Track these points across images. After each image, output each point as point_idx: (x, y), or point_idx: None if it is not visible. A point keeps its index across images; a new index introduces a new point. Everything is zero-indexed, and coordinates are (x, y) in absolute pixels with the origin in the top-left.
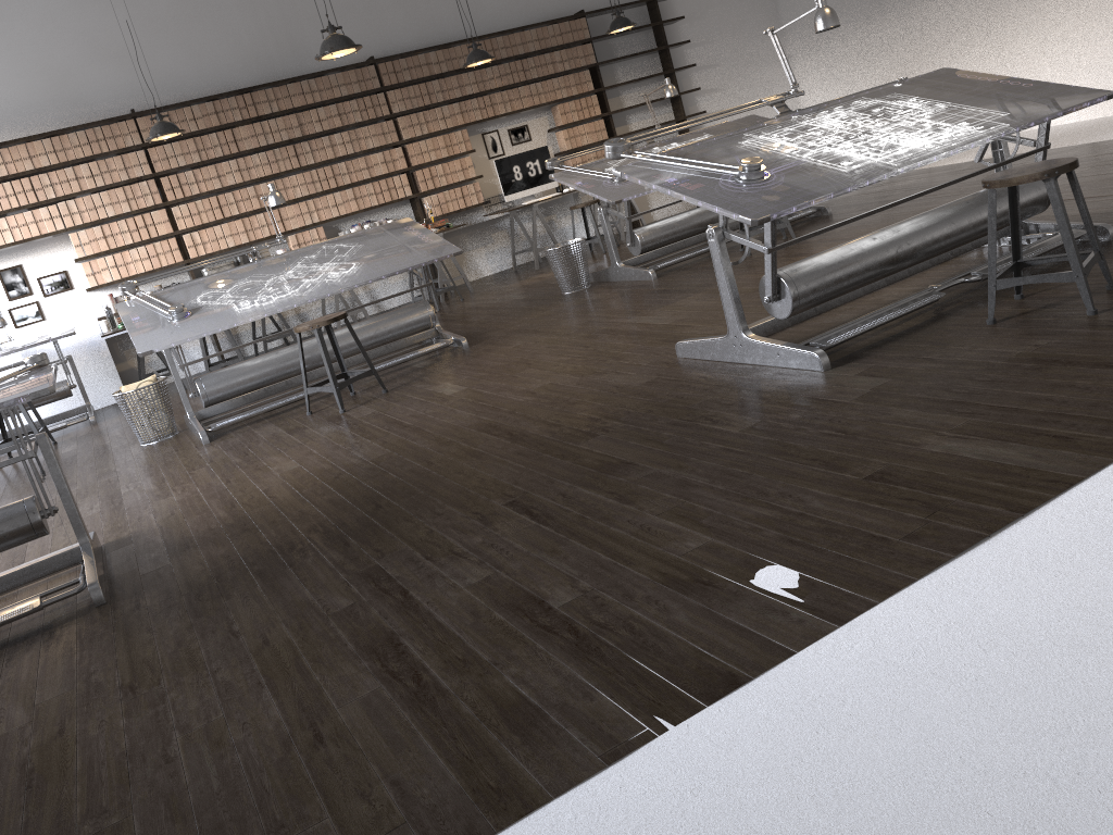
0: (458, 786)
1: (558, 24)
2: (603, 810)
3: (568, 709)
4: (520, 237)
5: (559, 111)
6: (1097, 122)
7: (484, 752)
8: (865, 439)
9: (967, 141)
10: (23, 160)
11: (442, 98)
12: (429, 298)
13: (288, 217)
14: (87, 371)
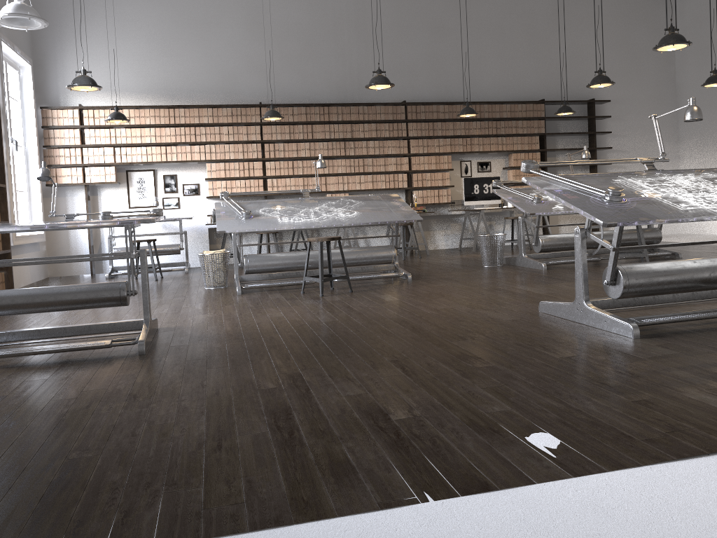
0: (284, 493)
1: (525, 104)
2: (364, 532)
3: (372, 473)
4: (468, 230)
5: (513, 157)
6: None
7: (309, 481)
8: (644, 380)
9: None
10: (194, 117)
11: (441, 133)
12: (395, 244)
13: (330, 183)
14: (193, 243)
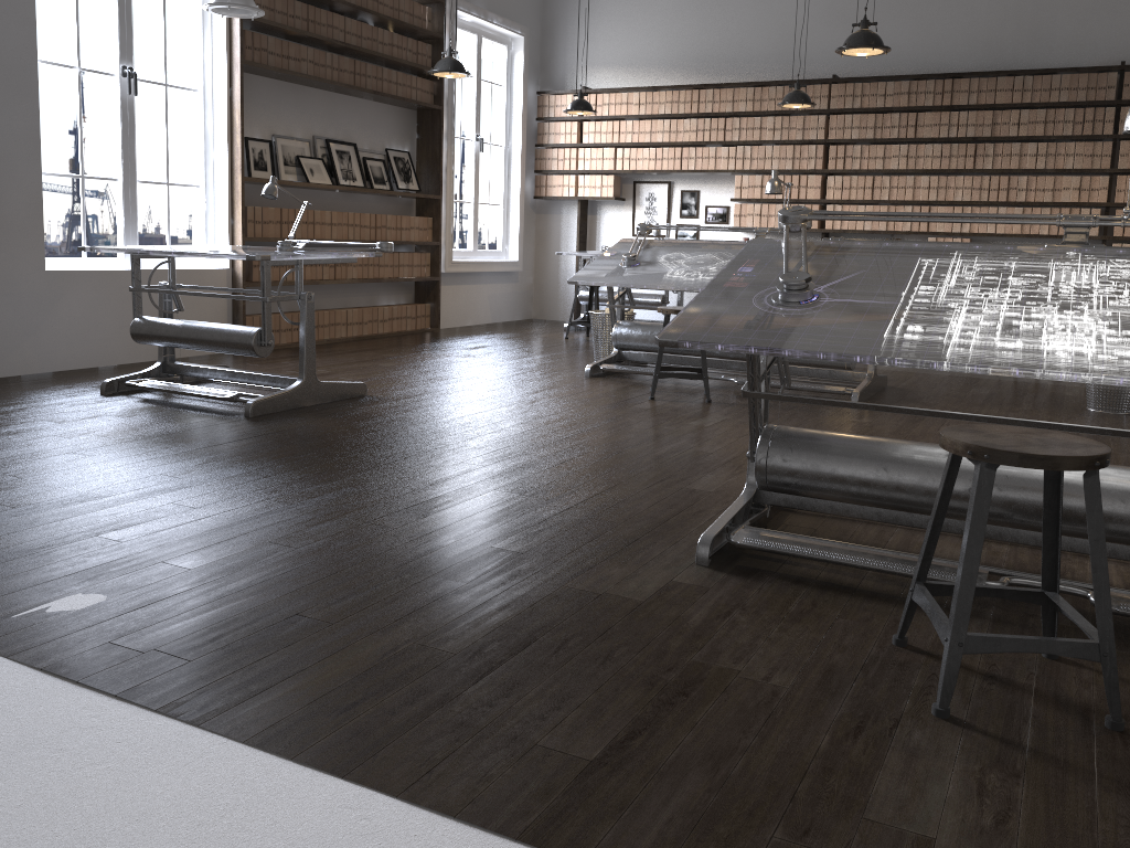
0: None
1: None
2: None
3: None
4: None
5: None
6: None
7: None
8: (421, 605)
9: (1120, 371)
10: (726, 102)
11: None
12: None
13: None
14: None
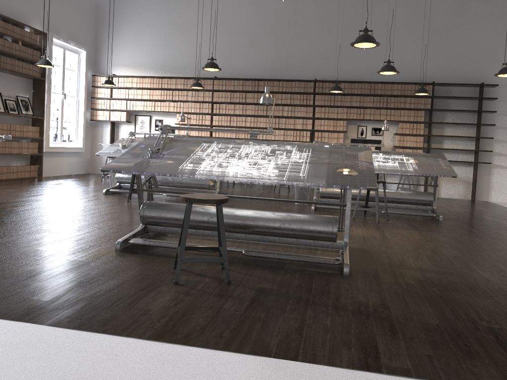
0: None
1: (414, 85)
2: None
3: None
4: None
5: (399, 126)
6: None
7: None
8: None
9: (244, 177)
10: (173, 84)
11: (340, 104)
12: None
13: None
14: None
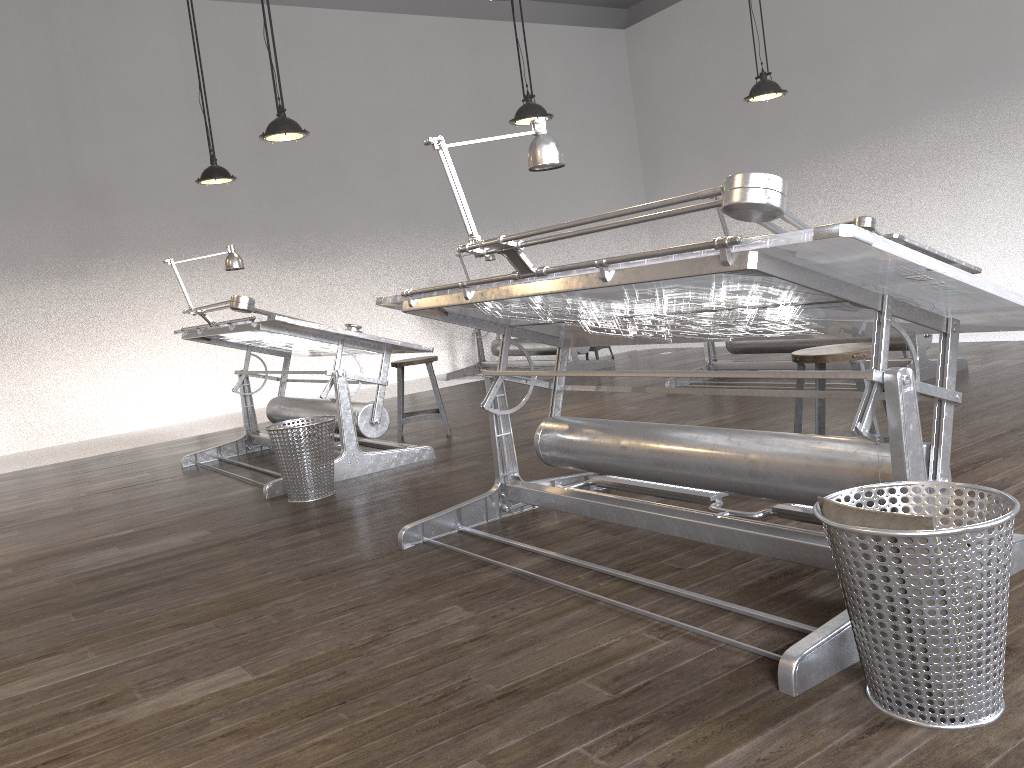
0: None
1: None
2: None
3: None
4: None
5: None
6: (233, 415)
7: None
8: None
9: None
10: None
11: None
12: (559, 412)
13: None
14: None
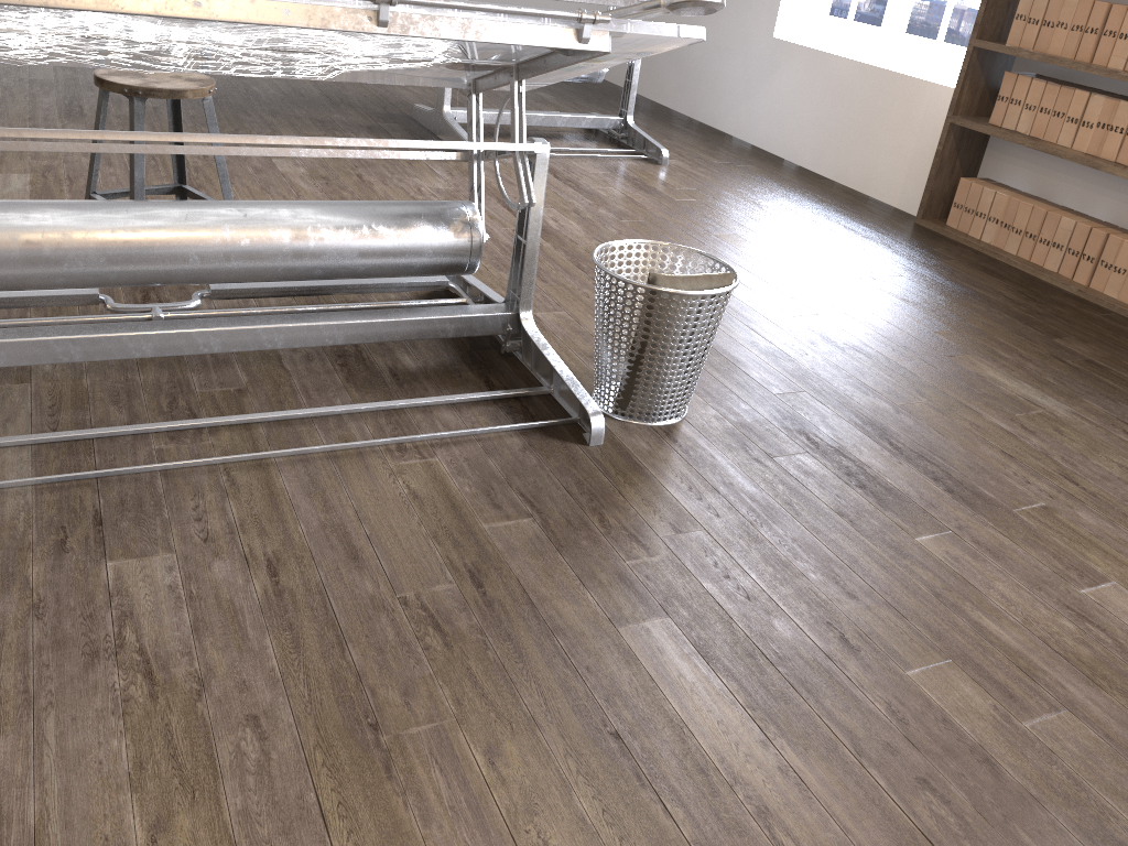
0: None
1: None
2: None
3: None
4: None
5: None
6: None
7: None
8: None
9: None
10: None
11: None
12: None
13: None
14: None
